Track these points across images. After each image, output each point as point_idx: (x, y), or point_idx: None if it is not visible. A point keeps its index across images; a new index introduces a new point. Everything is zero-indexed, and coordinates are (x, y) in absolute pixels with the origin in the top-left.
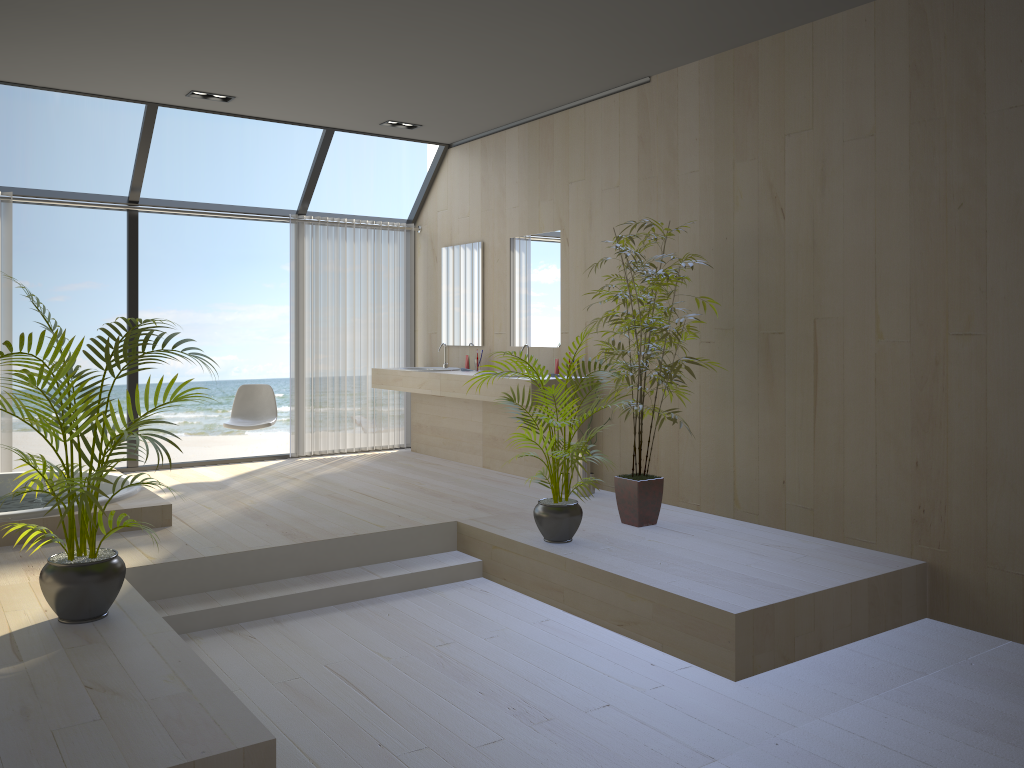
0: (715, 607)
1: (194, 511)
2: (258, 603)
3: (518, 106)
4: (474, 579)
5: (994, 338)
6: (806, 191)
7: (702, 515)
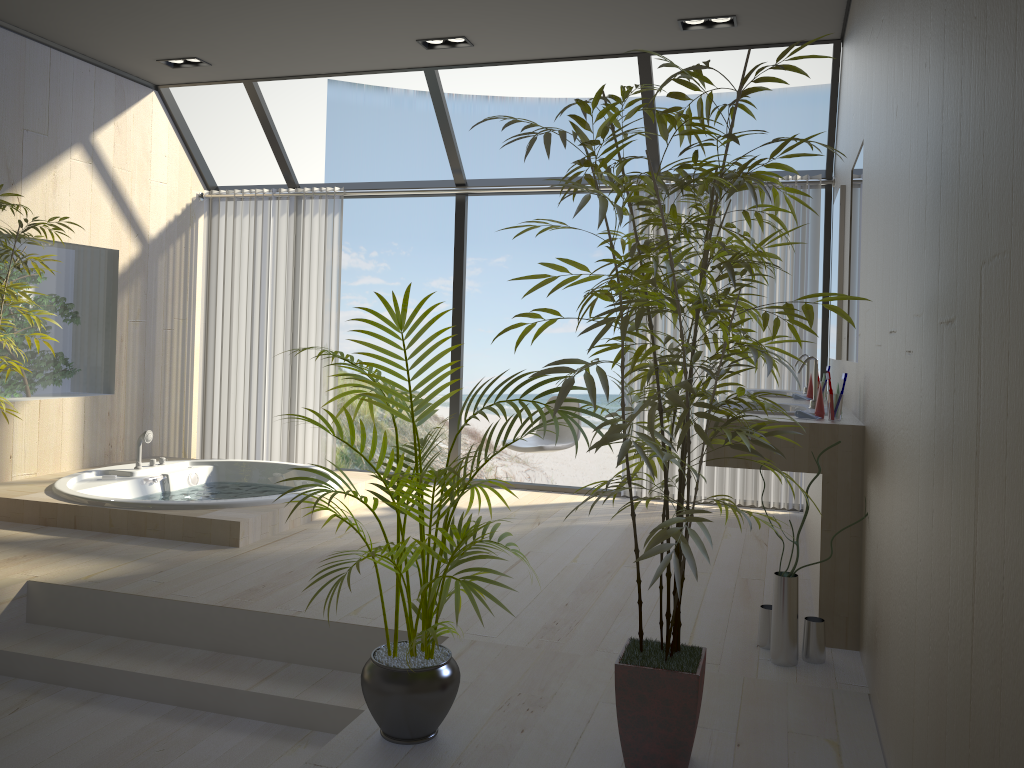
0: None
1: (316, 537)
2: (90, 669)
3: None
4: None
5: None
6: None
7: None
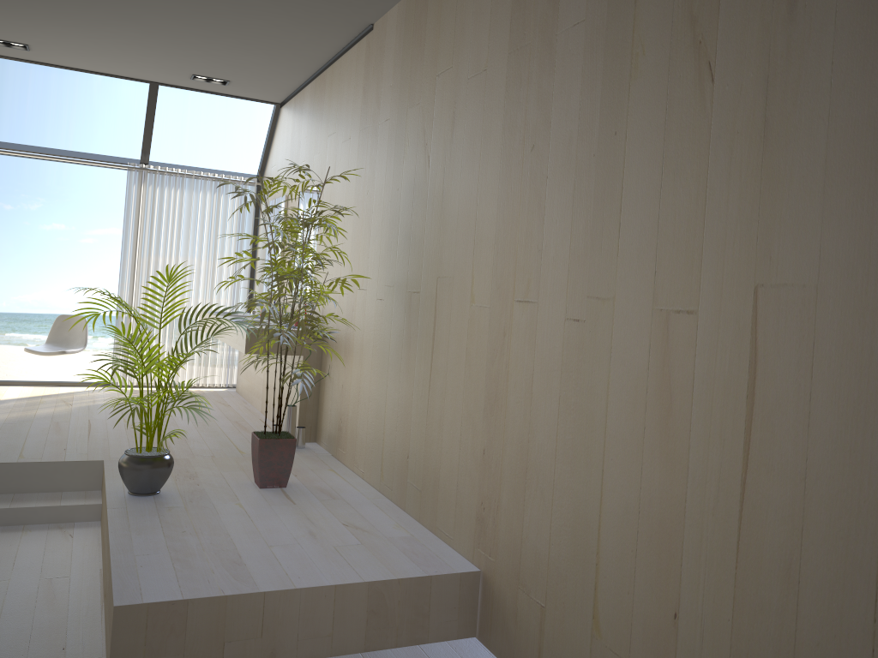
0: (113, 594)
1: None
2: None
3: (290, 60)
4: (88, 522)
5: (543, 308)
6: (443, 136)
7: (356, 483)
